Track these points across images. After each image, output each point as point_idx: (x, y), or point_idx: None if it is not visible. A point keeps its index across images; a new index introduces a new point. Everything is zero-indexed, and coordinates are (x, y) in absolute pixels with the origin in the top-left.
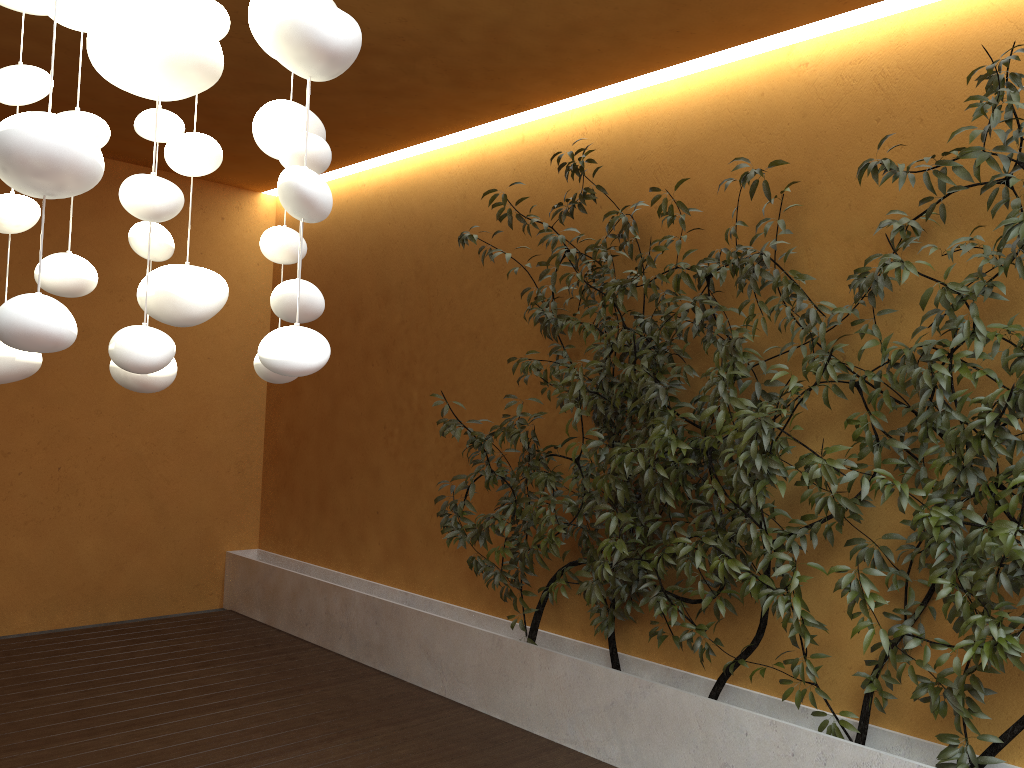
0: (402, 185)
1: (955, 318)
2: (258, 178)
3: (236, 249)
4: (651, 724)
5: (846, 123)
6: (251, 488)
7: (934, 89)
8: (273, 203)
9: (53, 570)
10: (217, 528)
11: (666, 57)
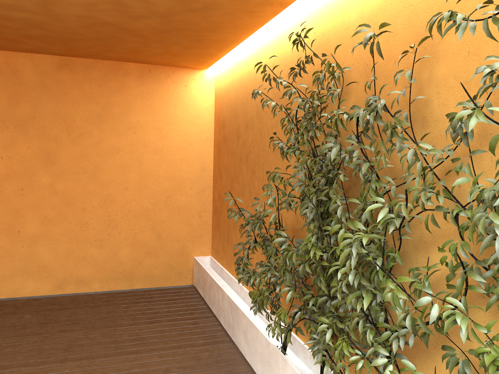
0: (252, 60)
1: None
2: (196, 63)
3: (193, 101)
4: None
5: None
6: (206, 225)
7: None
8: (213, 74)
9: (108, 263)
10: (188, 245)
11: None
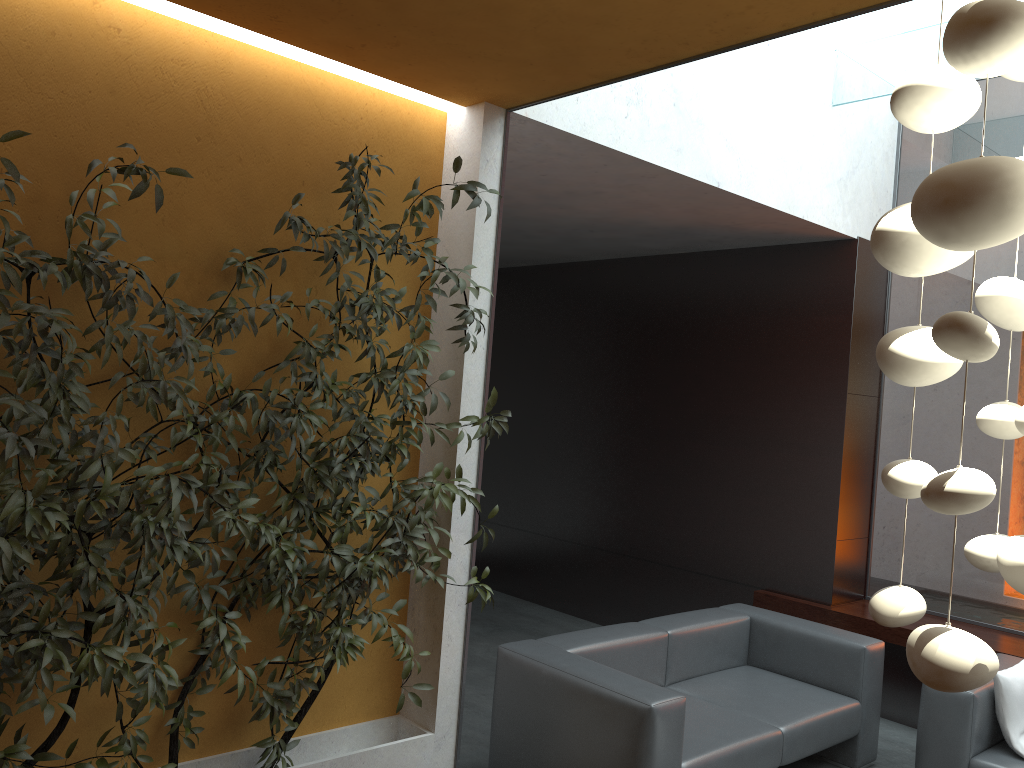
0: None
1: (317, 373)
2: None
3: None
4: None
5: (164, 126)
6: None
7: (254, 134)
8: None
9: None
10: None
11: None
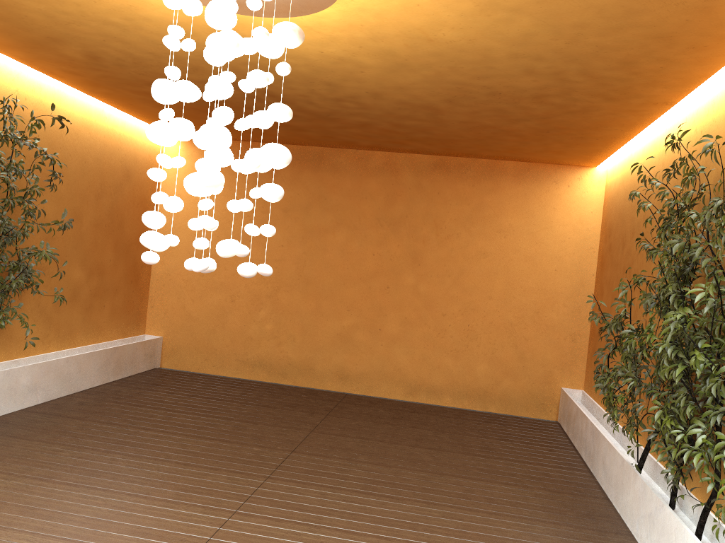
0: (644, 157)
1: None
2: (582, 160)
3: (576, 204)
4: (660, 532)
5: None
6: (580, 351)
7: None
8: (604, 173)
9: (462, 377)
10: (556, 372)
11: (713, 60)
